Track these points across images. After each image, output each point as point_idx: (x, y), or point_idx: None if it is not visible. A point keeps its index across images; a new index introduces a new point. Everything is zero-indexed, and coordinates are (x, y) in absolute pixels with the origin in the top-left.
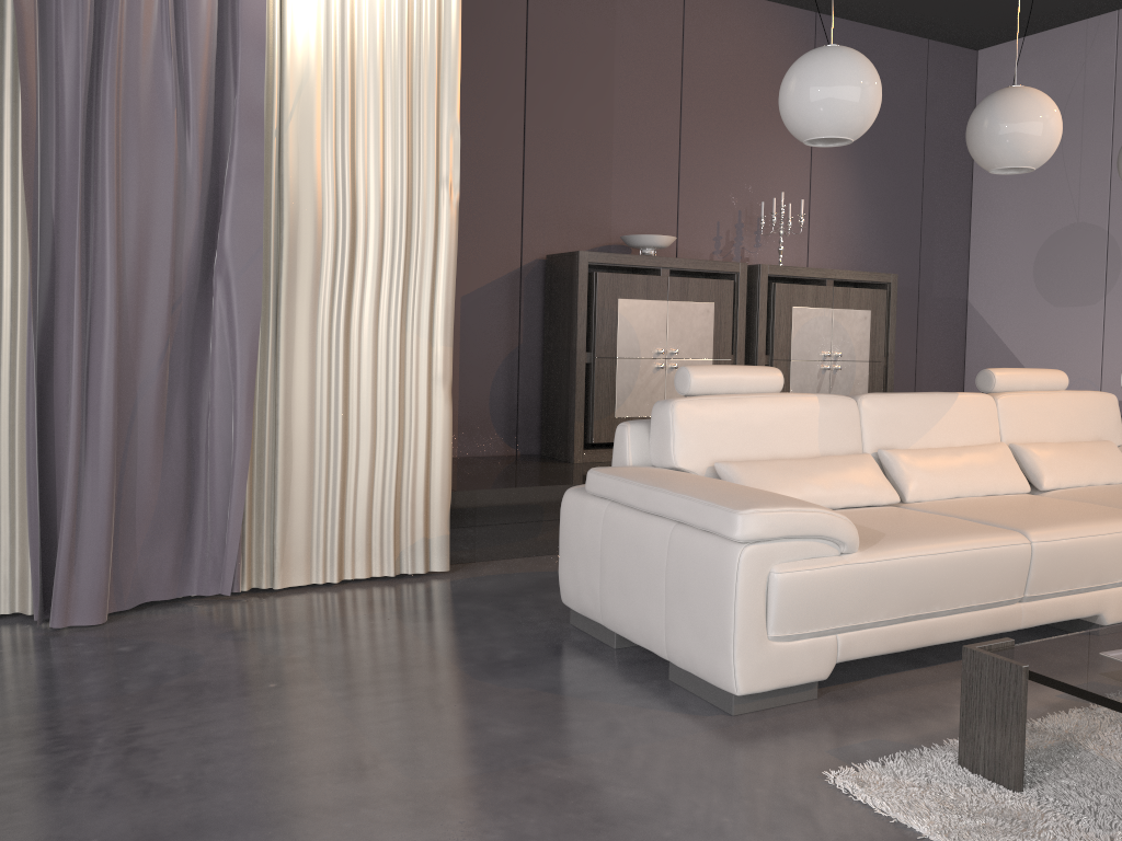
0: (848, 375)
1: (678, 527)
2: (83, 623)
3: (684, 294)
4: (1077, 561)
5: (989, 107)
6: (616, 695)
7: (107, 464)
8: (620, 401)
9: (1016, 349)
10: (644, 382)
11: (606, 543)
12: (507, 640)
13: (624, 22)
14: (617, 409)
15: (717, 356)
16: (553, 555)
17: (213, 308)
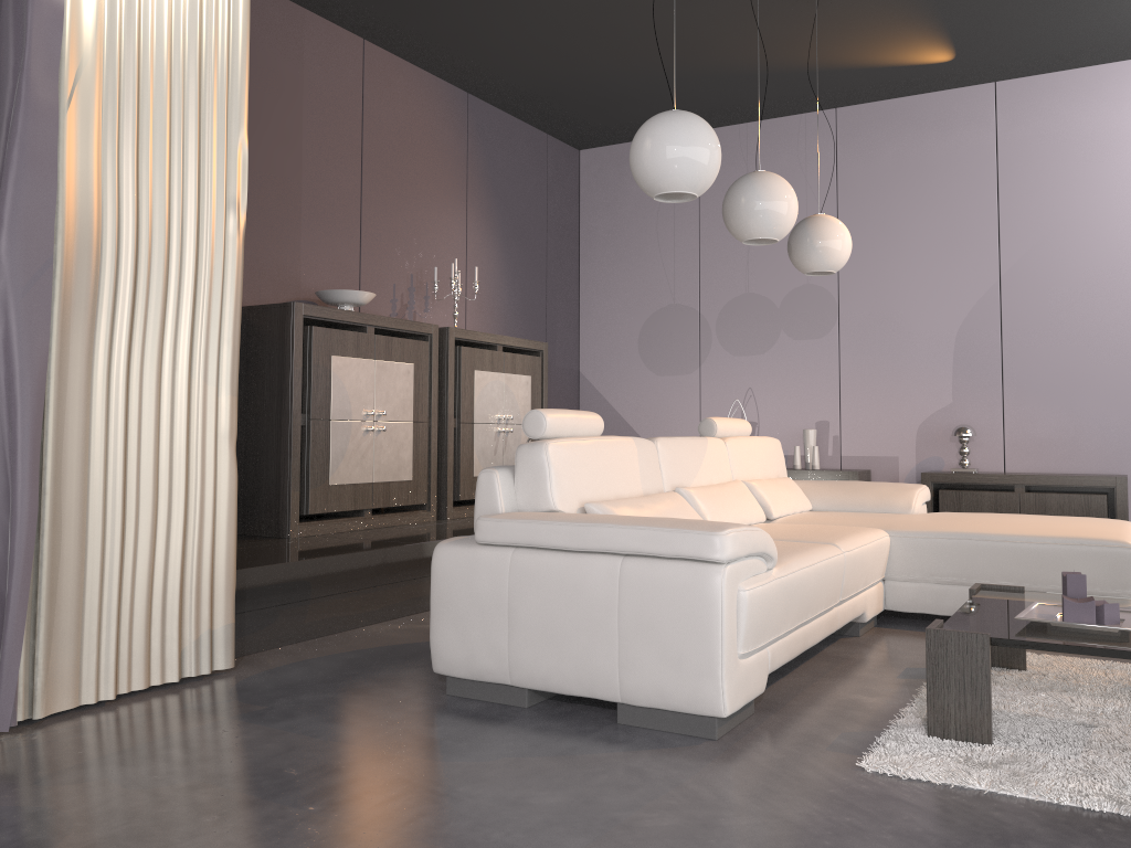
0: (516, 437)
1: (629, 560)
2: None
3: (389, 353)
4: (860, 567)
5: (750, 186)
6: (596, 746)
7: None
8: (334, 467)
9: (626, 414)
10: (356, 446)
11: (518, 593)
12: (408, 720)
13: (311, 68)
14: (331, 475)
15: (416, 418)
16: (322, 638)
17: None
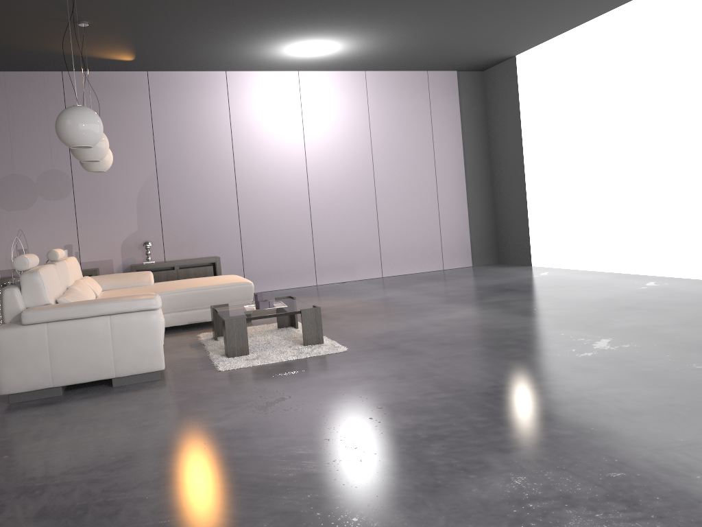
0: None
1: (113, 316)
2: None
3: None
4: None
5: None
6: (119, 394)
7: None
8: None
9: None
10: None
11: (55, 343)
12: (14, 414)
13: None
14: None
15: None
16: None
17: None
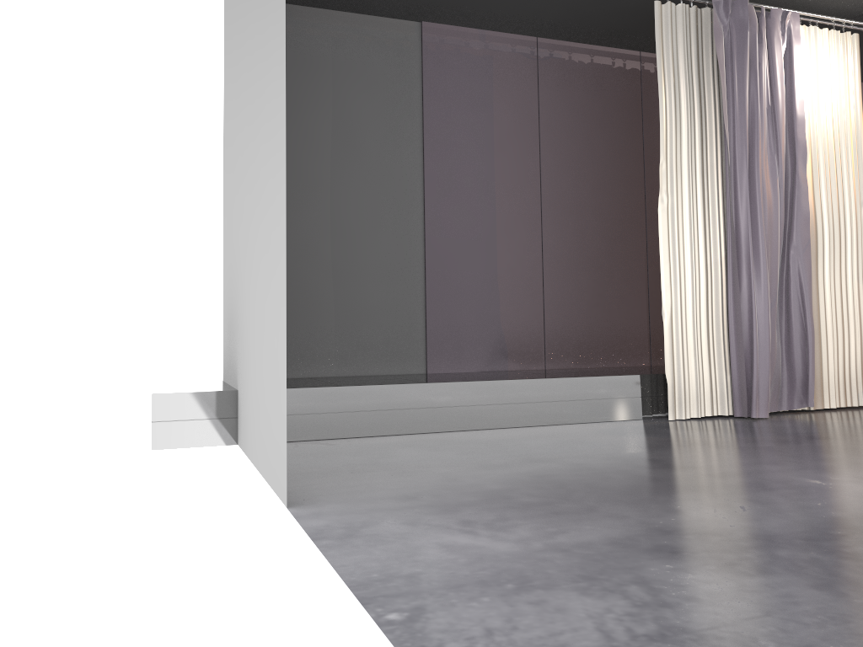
0: None
1: None
2: (762, 416)
3: None
4: None
5: None
6: None
7: (768, 341)
8: None
9: None
10: None
11: None
12: None
13: None
14: None
15: None
16: None
17: (789, 269)
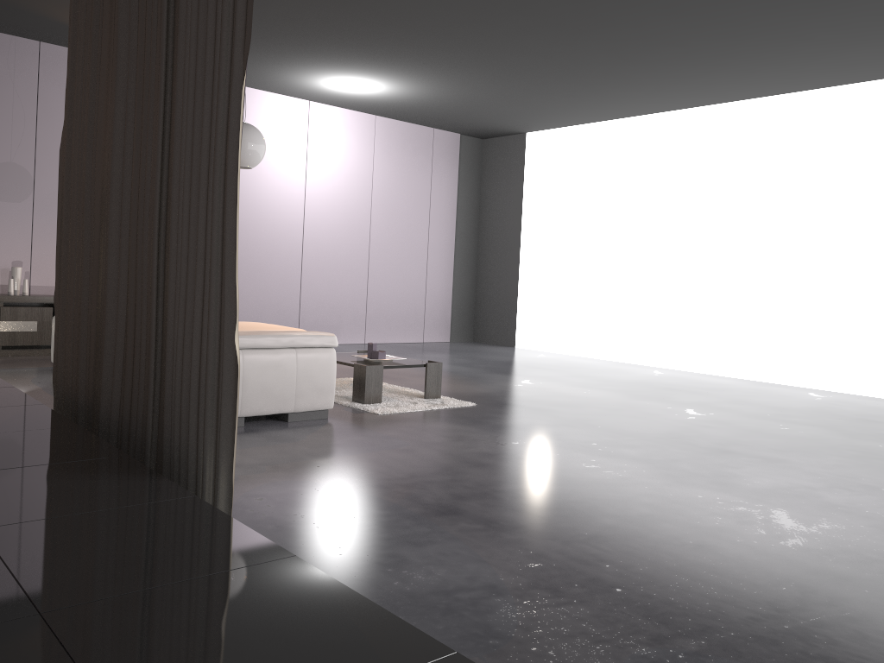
0: None
1: (299, 350)
2: None
3: None
4: None
5: None
6: (311, 427)
7: None
8: None
9: None
10: None
11: (248, 371)
12: None
13: None
14: None
15: None
16: None
17: None
